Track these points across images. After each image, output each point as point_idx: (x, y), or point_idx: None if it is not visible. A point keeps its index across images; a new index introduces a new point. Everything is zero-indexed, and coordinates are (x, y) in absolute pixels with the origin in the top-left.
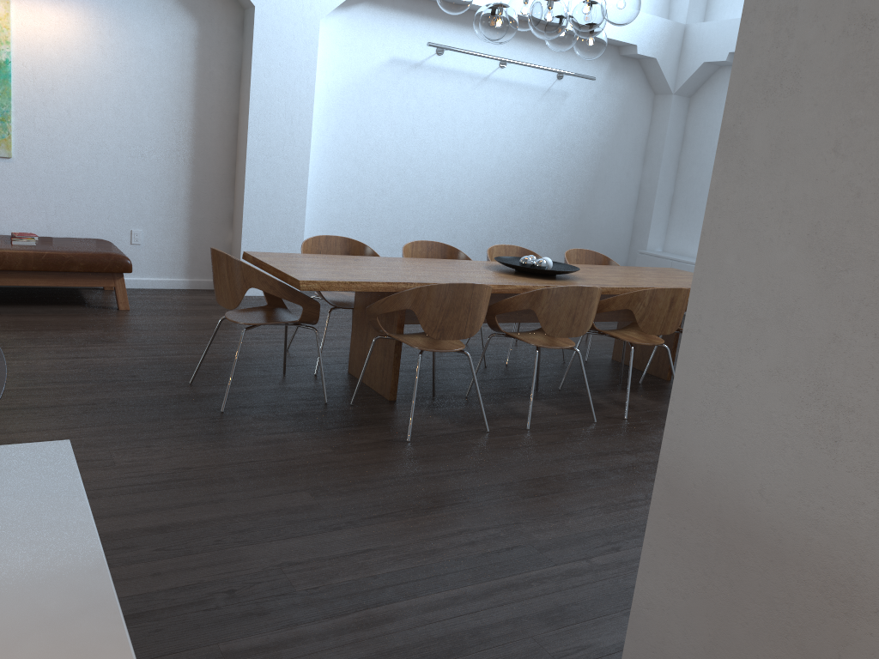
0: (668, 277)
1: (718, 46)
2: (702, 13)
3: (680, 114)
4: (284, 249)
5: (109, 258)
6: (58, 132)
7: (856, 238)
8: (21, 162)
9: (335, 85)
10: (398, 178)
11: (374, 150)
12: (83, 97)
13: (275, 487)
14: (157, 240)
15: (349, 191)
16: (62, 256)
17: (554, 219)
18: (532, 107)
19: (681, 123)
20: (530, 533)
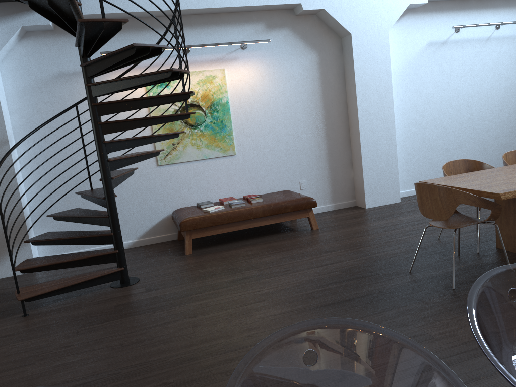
0: None
1: None
2: None
3: None
4: (387, 174)
5: (304, 200)
6: (256, 134)
7: None
8: (240, 156)
9: (397, 68)
10: (443, 115)
11: (426, 102)
12: (265, 111)
13: None
14: (313, 184)
15: (415, 131)
16: (280, 205)
17: None
18: None
19: None
20: None
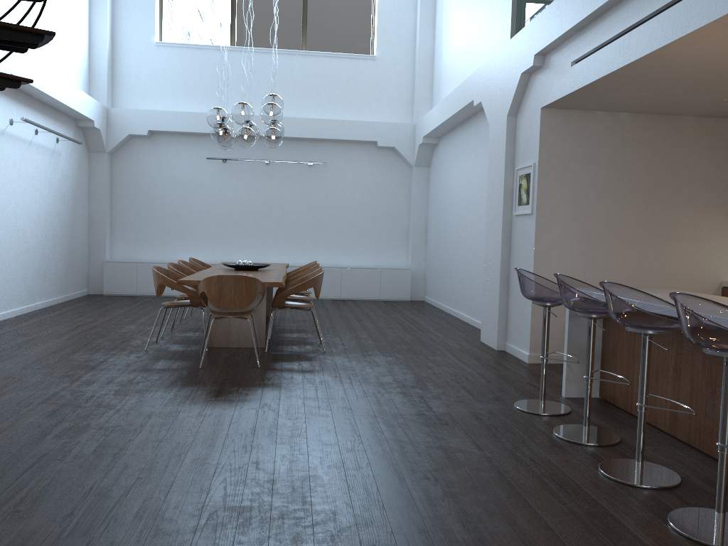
0: None
1: (138, 125)
2: (111, 100)
3: (109, 166)
4: None
5: None
6: None
7: (570, 226)
8: None
9: None
10: None
11: None
12: None
13: (366, 369)
14: None
15: None
16: None
17: (62, 245)
18: (49, 163)
19: (110, 172)
20: (422, 352)
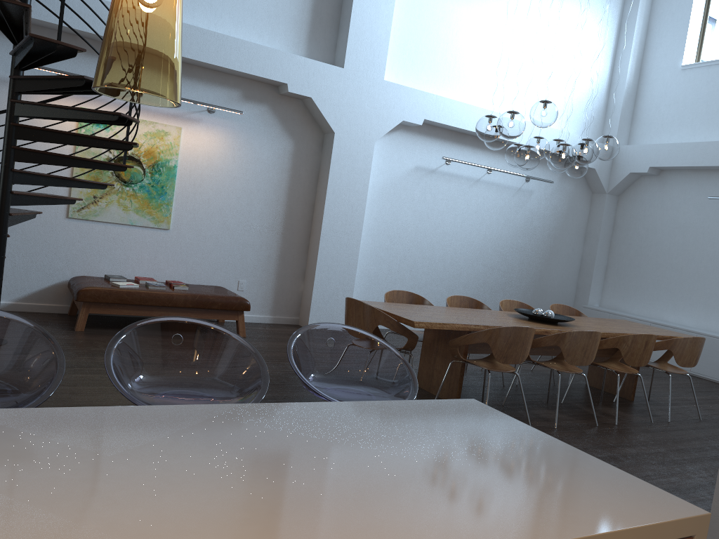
0: (628, 326)
1: (640, 162)
2: (626, 138)
3: (611, 207)
4: (340, 297)
5: (237, 300)
6: (200, 213)
7: None
8: (174, 232)
9: (378, 184)
10: (416, 248)
11: (401, 228)
12: (218, 190)
13: None
14: (254, 288)
15: (383, 257)
16: (208, 298)
17: (521, 280)
18: (508, 201)
19: (612, 214)
20: None
